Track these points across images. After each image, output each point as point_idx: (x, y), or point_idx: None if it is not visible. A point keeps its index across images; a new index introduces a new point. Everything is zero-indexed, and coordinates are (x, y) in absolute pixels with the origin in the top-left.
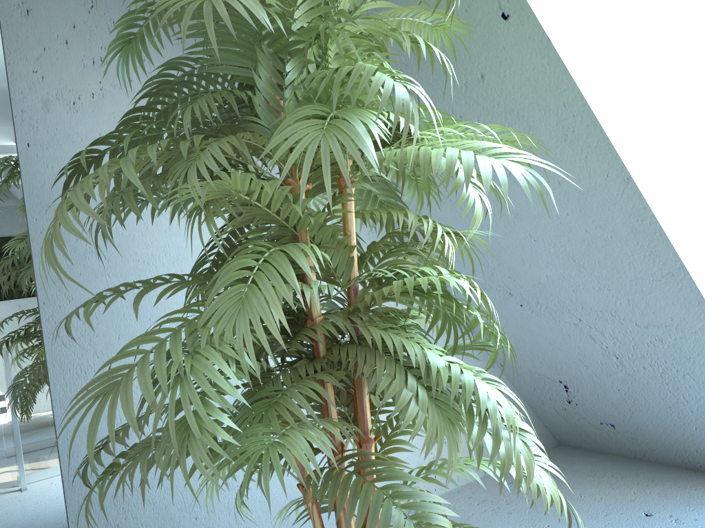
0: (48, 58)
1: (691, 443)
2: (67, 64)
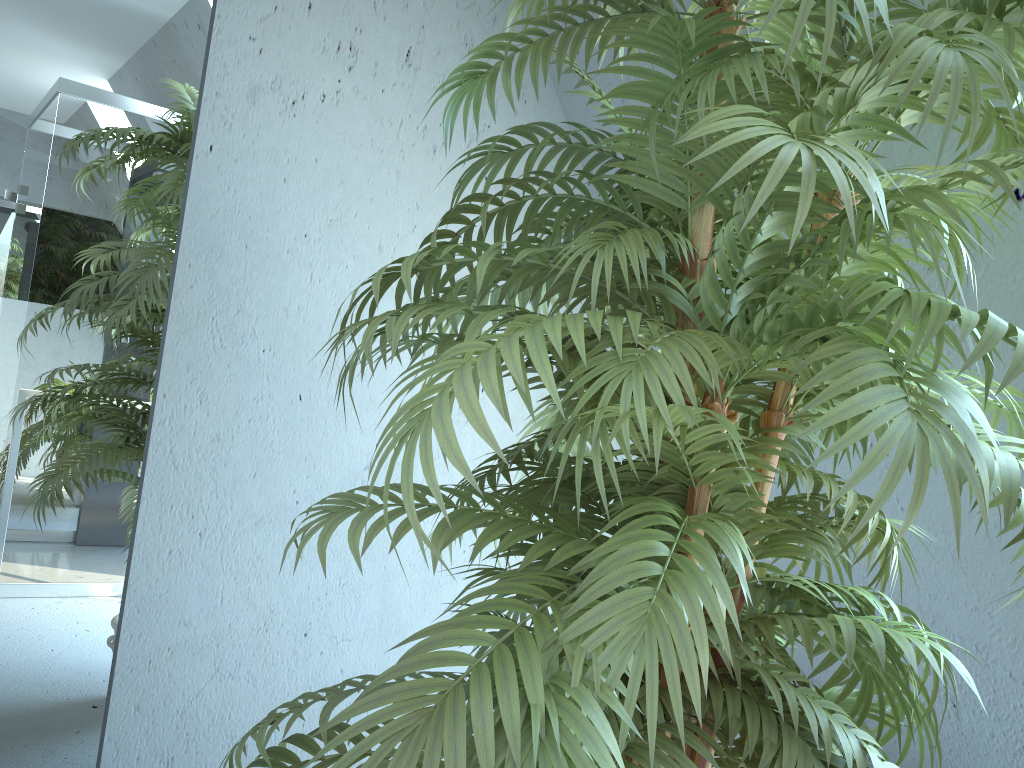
0: (277, 24)
1: None
2: (301, 40)
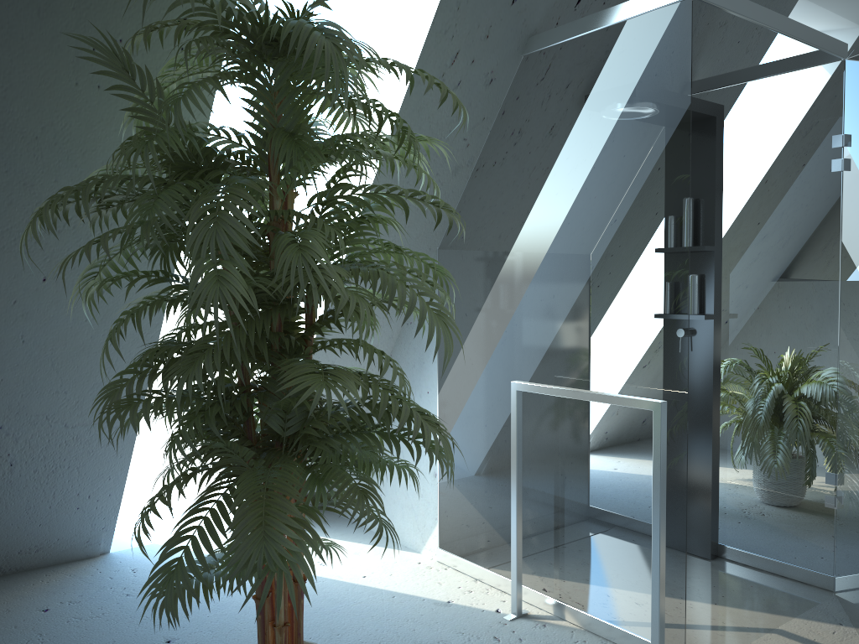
0: None
1: (21, 543)
2: None
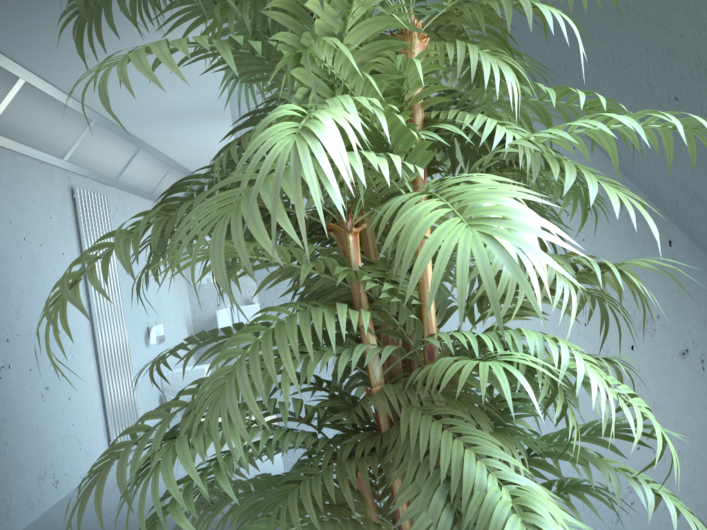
0: None
1: None
2: None
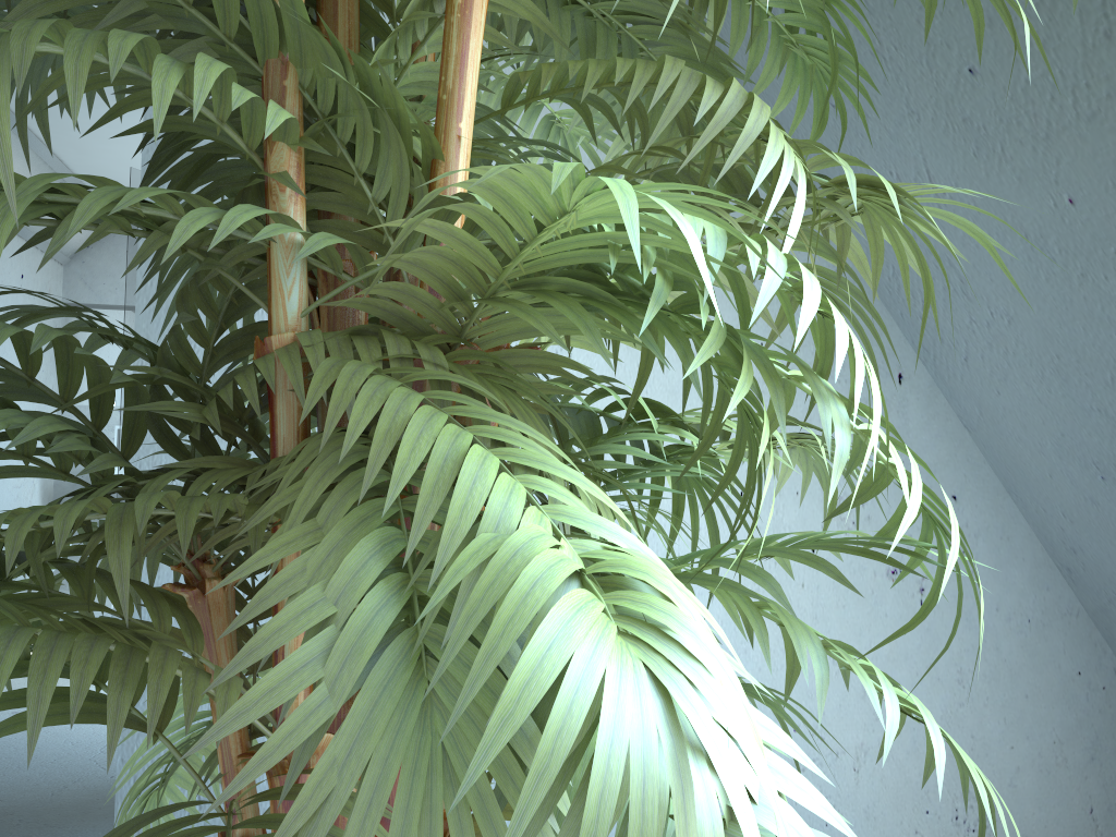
0: None
1: None
2: None
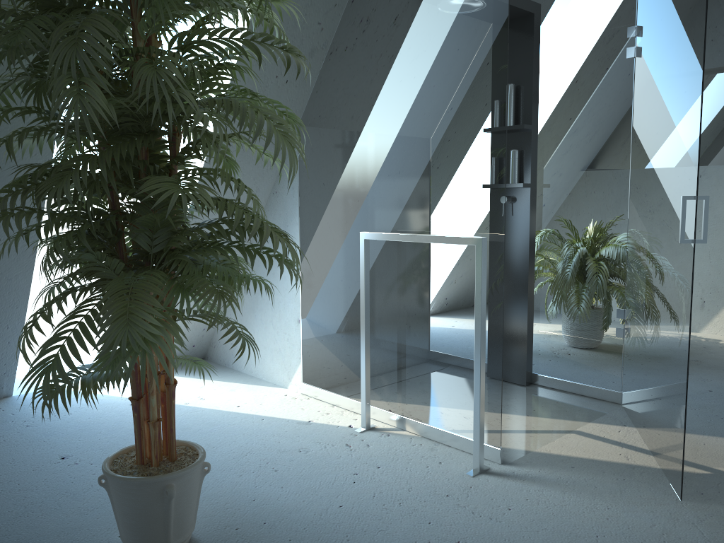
0: None
1: None
2: None
